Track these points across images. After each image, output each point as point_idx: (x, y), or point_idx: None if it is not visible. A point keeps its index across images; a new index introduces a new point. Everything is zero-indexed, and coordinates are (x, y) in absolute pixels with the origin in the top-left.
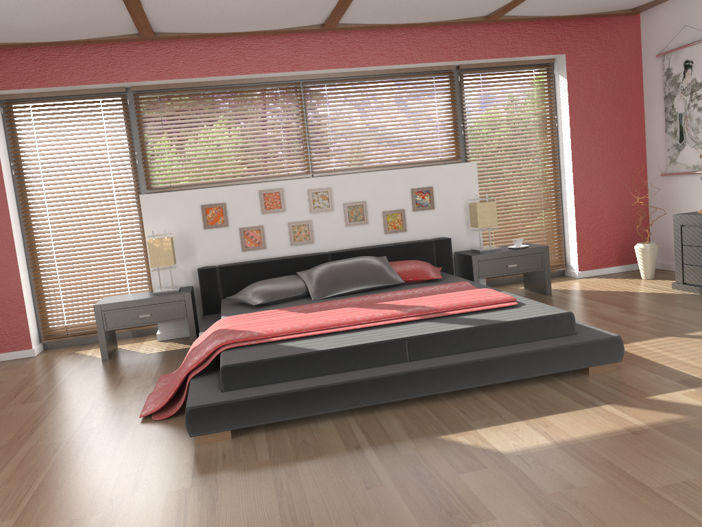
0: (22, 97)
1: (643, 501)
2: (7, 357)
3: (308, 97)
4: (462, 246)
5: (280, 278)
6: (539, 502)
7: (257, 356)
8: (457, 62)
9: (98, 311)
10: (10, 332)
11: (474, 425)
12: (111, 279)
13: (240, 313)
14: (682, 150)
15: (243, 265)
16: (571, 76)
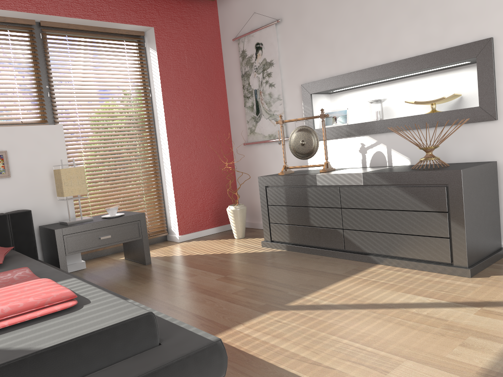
0: None
1: None
2: None
3: None
4: (50, 218)
5: None
6: None
7: None
8: (36, 15)
9: None
10: None
11: None
12: None
13: None
14: (259, 122)
15: None
16: (161, 49)
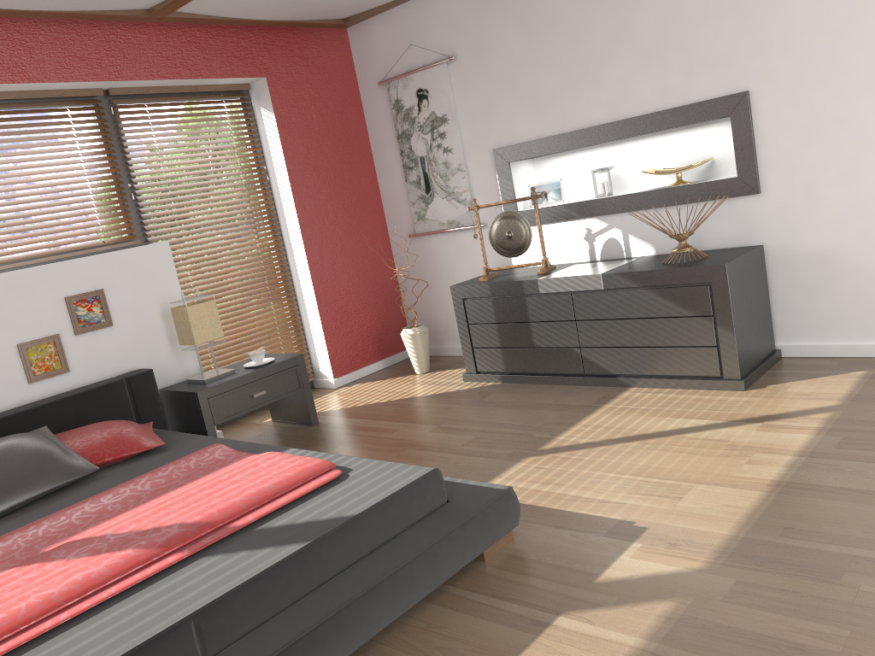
0: None
1: None
2: None
3: None
4: (169, 376)
5: None
6: None
7: None
8: (107, 83)
9: None
10: None
11: None
12: None
13: None
14: (431, 203)
15: None
16: (279, 109)
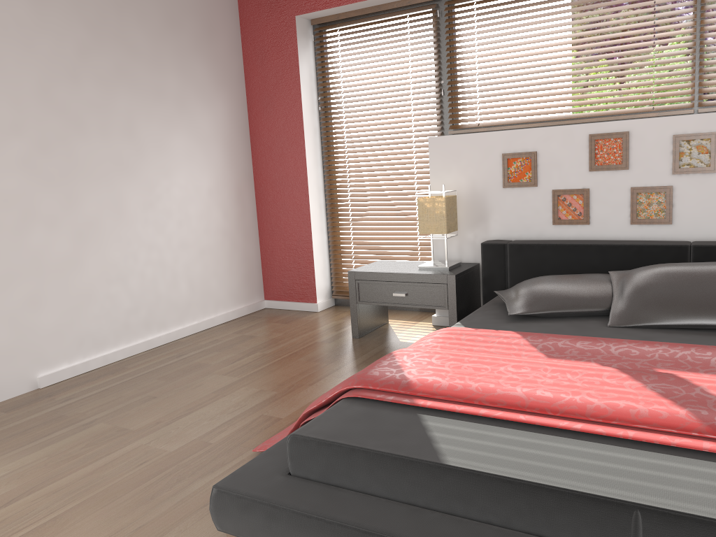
0: (330, 19)
1: None
2: (295, 307)
3: None
4: None
5: (578, 277)
6: None
7: (354, 432)
8: None
9: (351, 279)
10: (299, 281)
11: None
12: (401, 239)
13: (482, 324)
14: None
15: (543, 246)
16: None
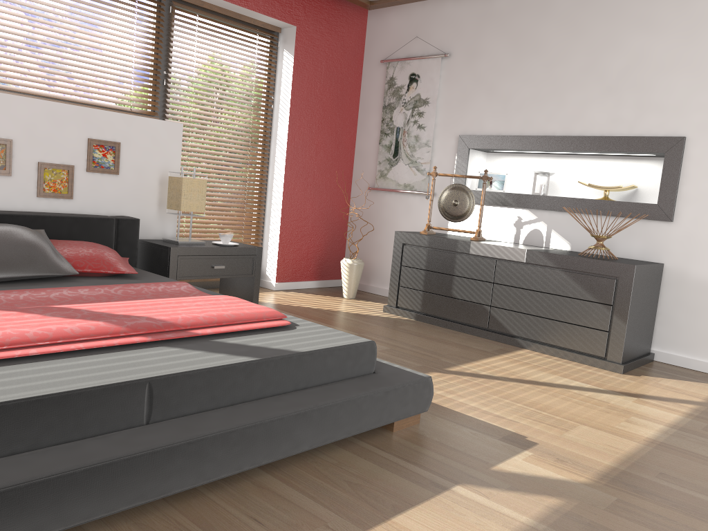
0: None
1: None
2: None
3: None
4: (149, 232)
5: None
6: None
7: None
8: None
9: None
10: None
11: None
12: None
13: None
14: (395, 166)
15: None
16: (299, 54)
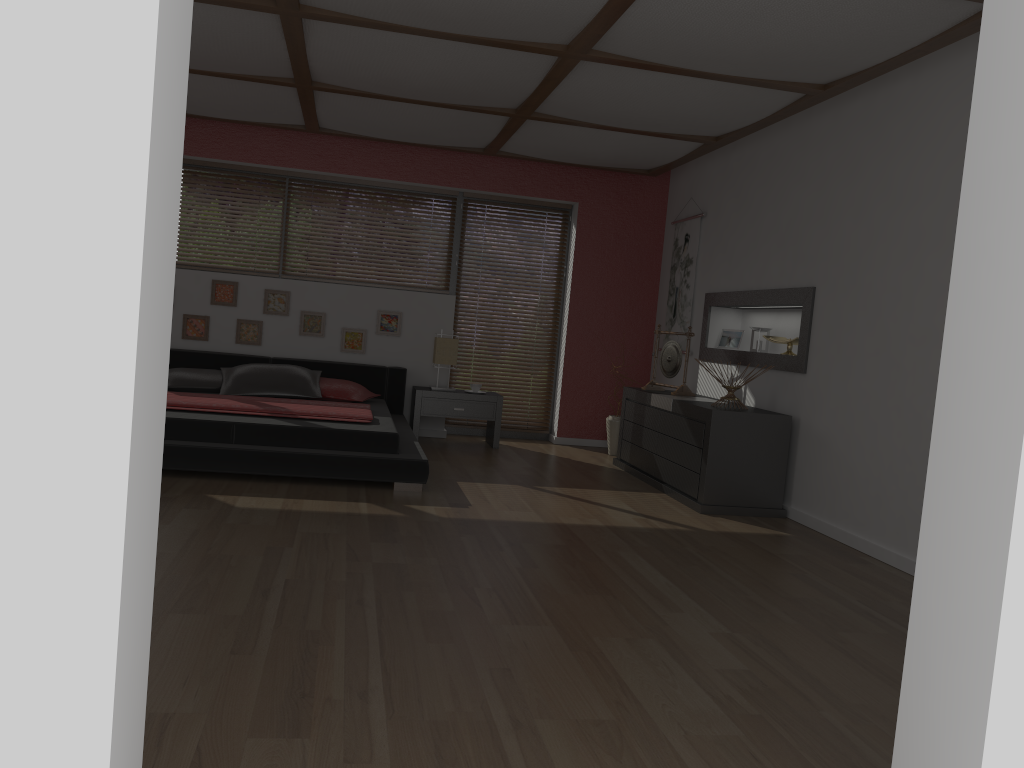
0: None
1: (278, 534)
2: None
3: (293, 195)
4: (424, 381)
5: (201, 369)
6: (211, 524)
7: None
8: (458, 188)
9: None
10: None
11: (244, 494)
12: None
13: None
14: (673, 326)
15: (175, 352)
16: (581, 227)
